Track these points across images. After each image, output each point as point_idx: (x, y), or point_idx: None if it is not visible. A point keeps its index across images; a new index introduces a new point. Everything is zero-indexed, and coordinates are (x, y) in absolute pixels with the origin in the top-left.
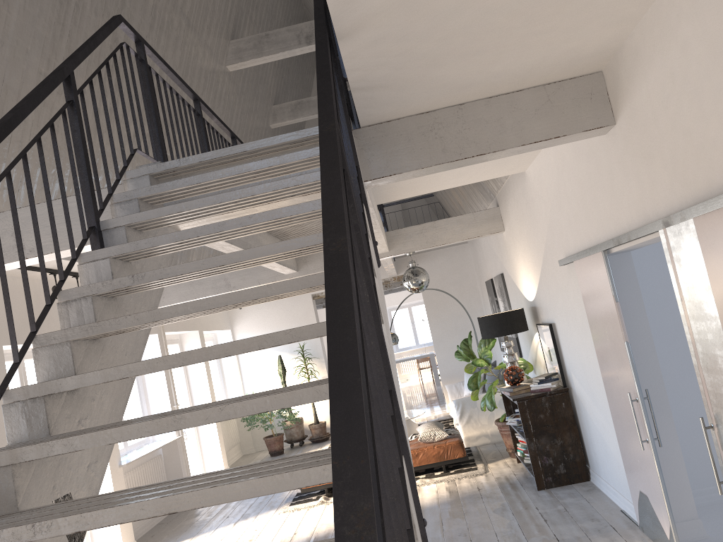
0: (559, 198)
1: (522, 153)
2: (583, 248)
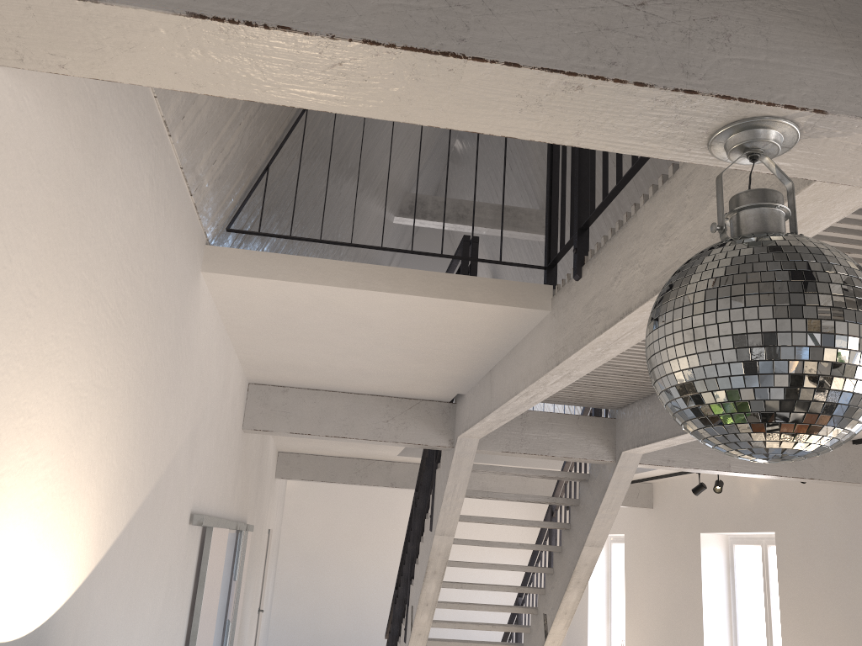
0: (213, 418)
1: (316, 435)
2: (208, 512)
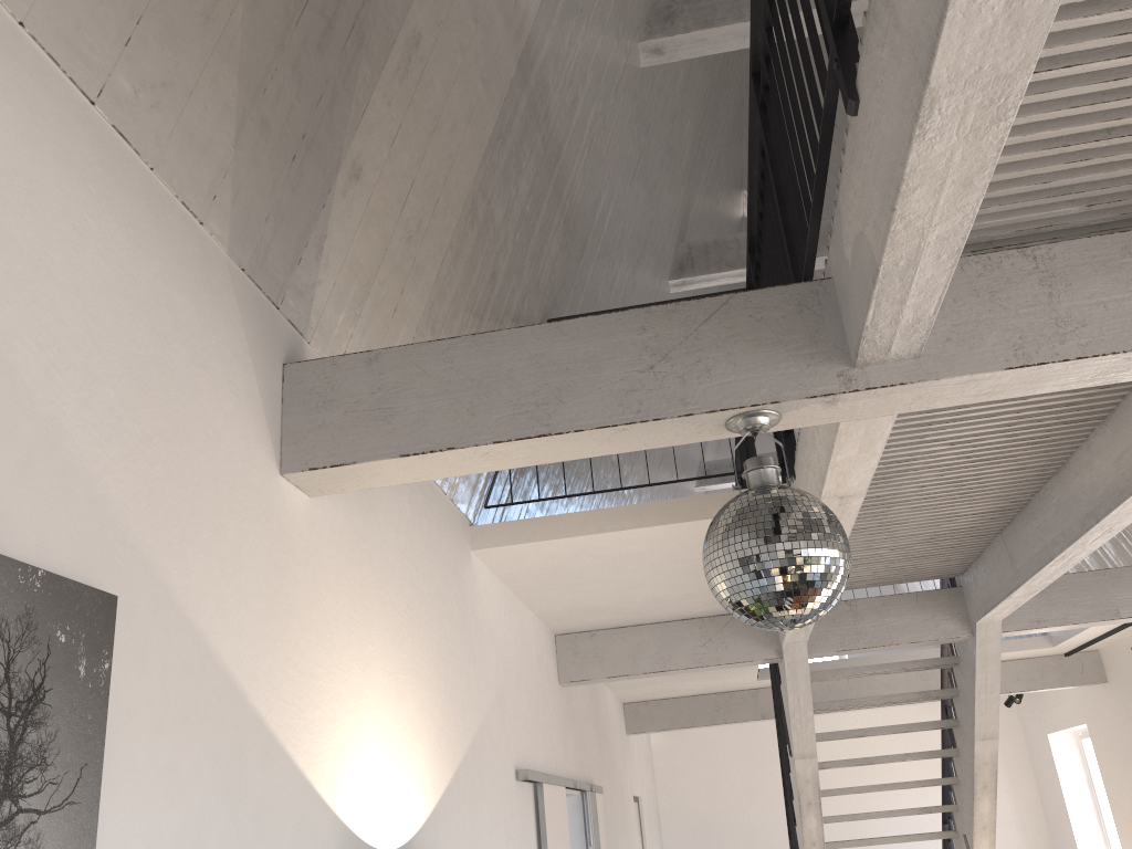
0: (519, 678)
1: (634, 674)
2: (536, 770)
